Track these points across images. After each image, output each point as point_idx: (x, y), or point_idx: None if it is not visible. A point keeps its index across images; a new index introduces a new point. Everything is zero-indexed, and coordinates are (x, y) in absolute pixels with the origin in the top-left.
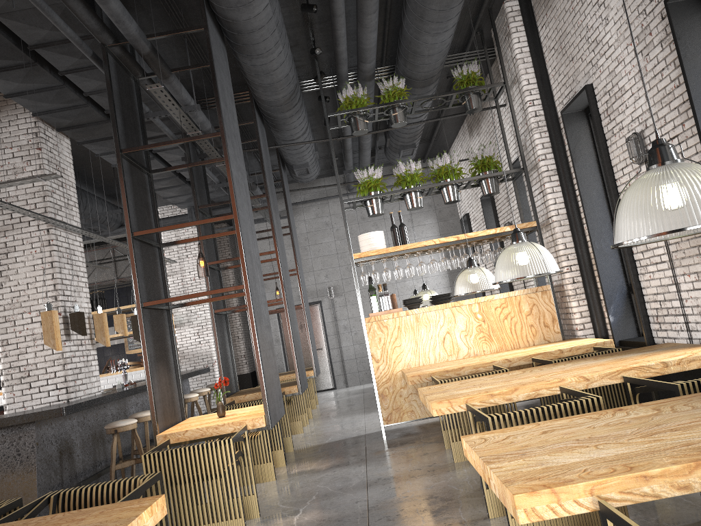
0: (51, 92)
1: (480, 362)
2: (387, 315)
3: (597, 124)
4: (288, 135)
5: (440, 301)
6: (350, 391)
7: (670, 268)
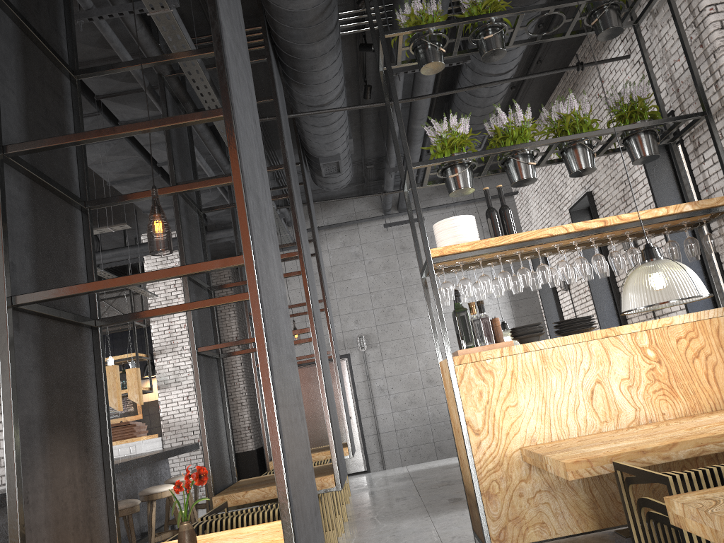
0: None
1: (703, 434)
2: (492, 352)
3: None
4: (316, 95)
5: (577, 328)
6: (391, 476)
7: None
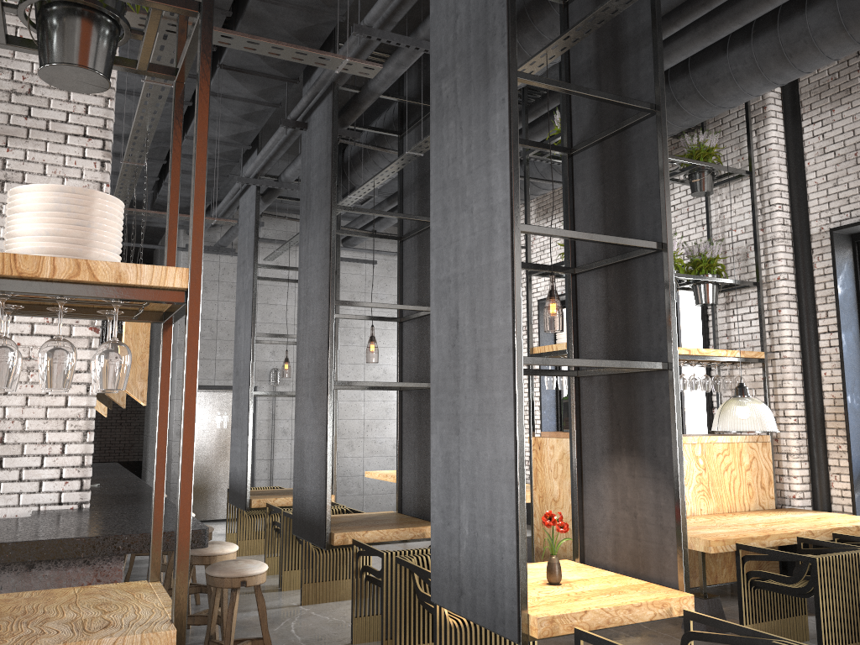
0: None
1: (776, 530)
2: None
3: None
4: None
5: None
6: None
7: None
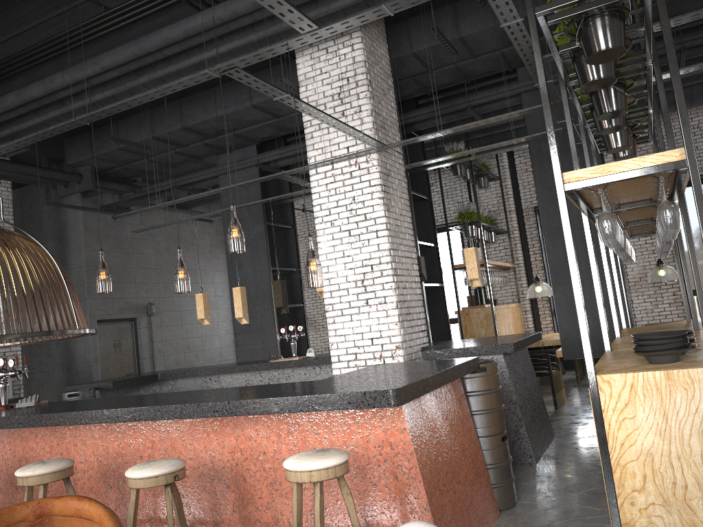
0: (463, 54)
1: None
2: (497, 306)
3: None
4: None
5: (497, 303)
6: None
7: None
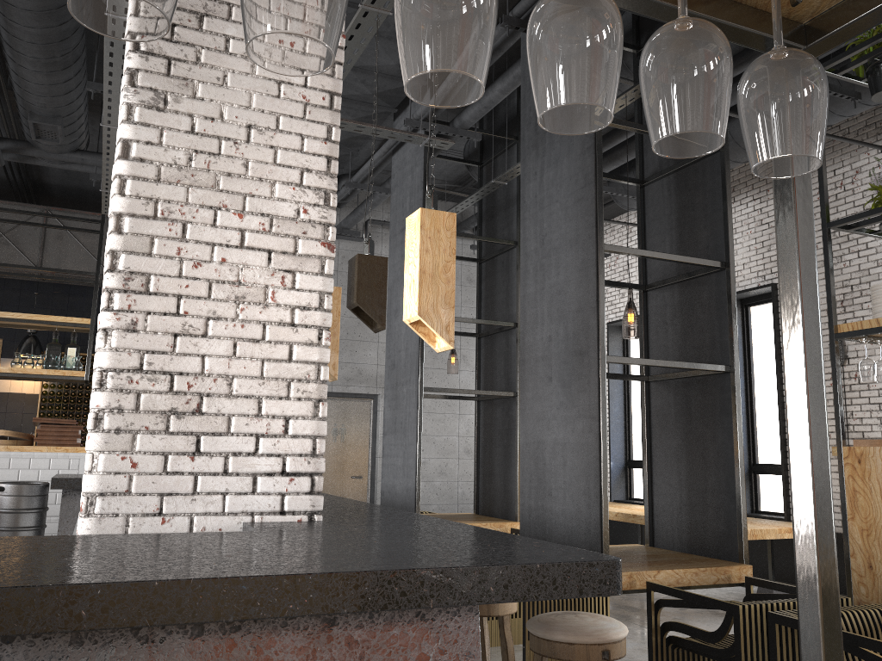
0: None
1: None
2: None
3: None
4: None
5: None
6: None
7: None
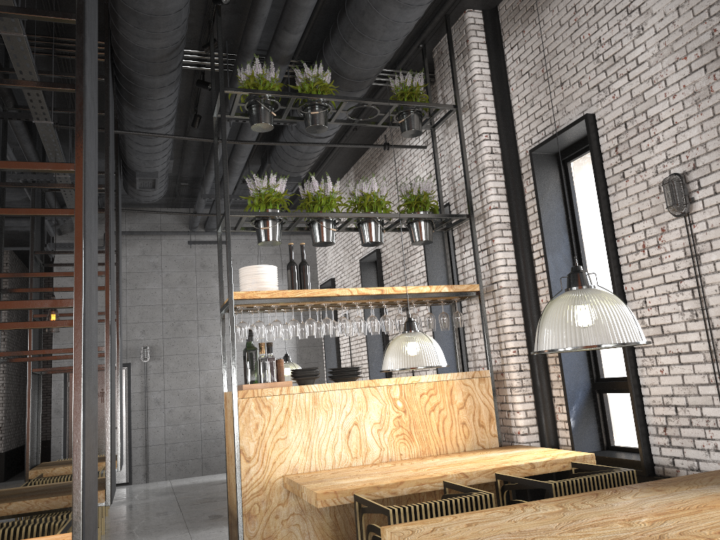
0: None
1: (423, 475)
2: (273, 389)
3: (598, 165)
4: (147, 118)
5: (347, 376)
6: (154, 489)
7: (708, 362)
